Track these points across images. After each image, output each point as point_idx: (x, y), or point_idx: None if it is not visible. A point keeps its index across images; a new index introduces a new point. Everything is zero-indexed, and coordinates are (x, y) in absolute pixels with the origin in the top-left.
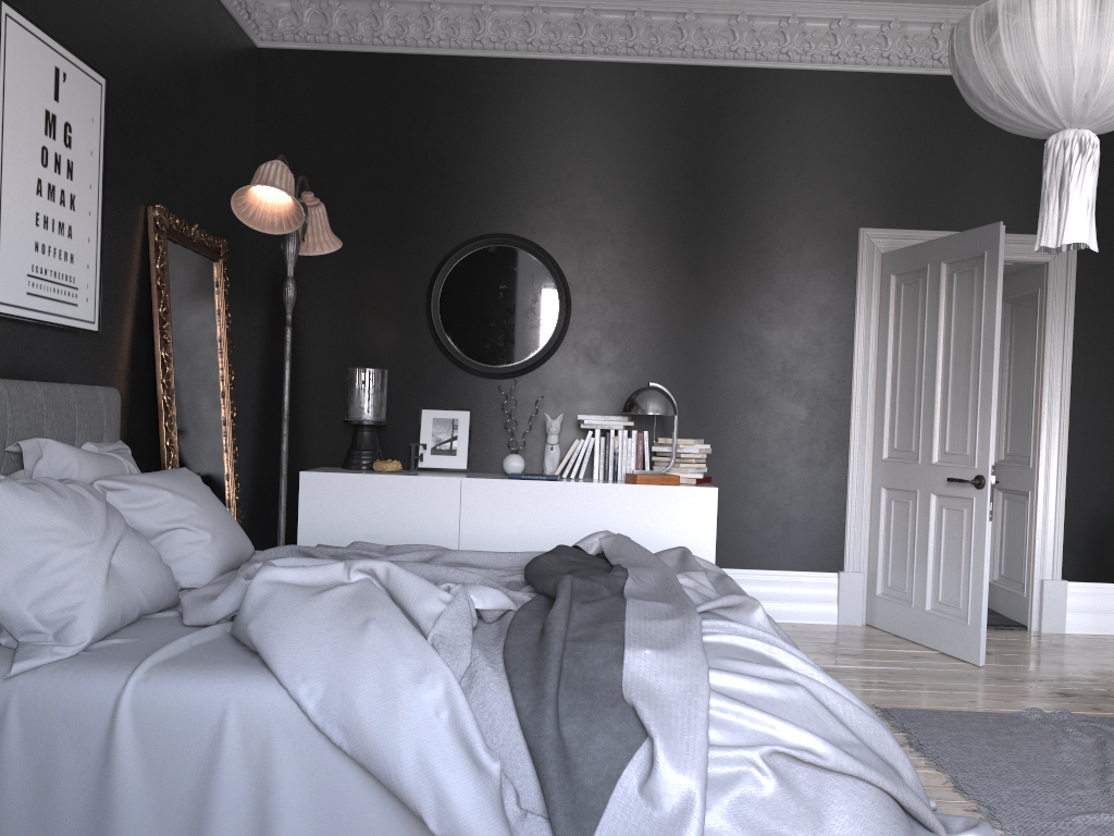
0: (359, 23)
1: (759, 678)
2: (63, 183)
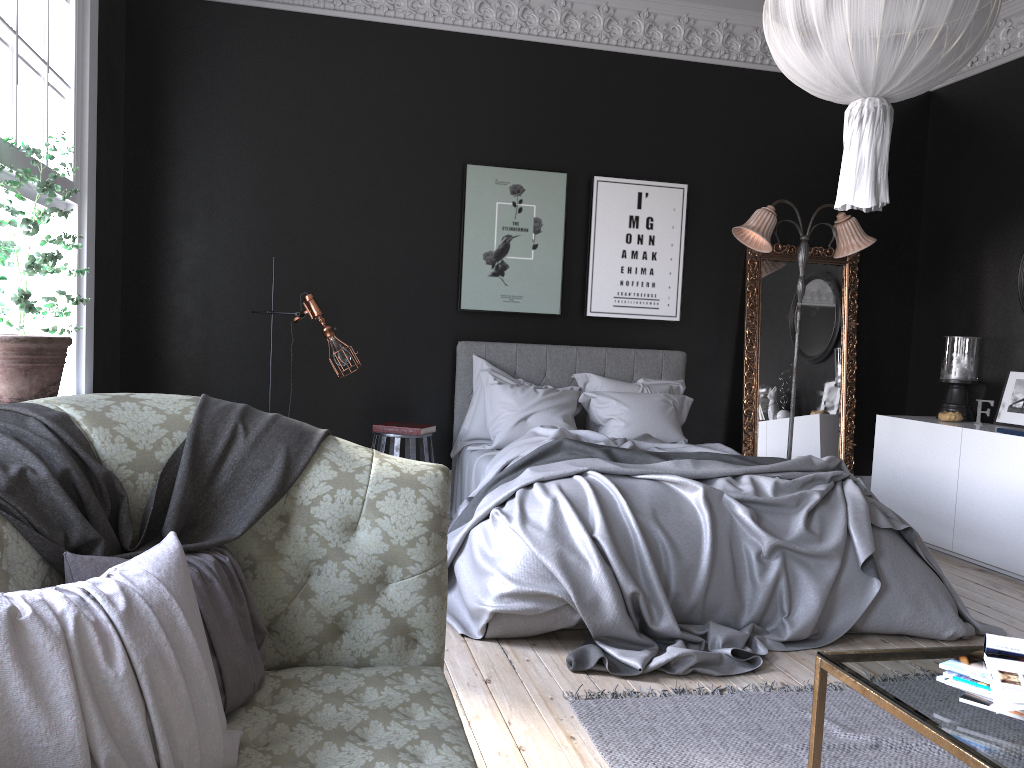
0: (984, 46)
1: (543, 491)
2: (645, 248)
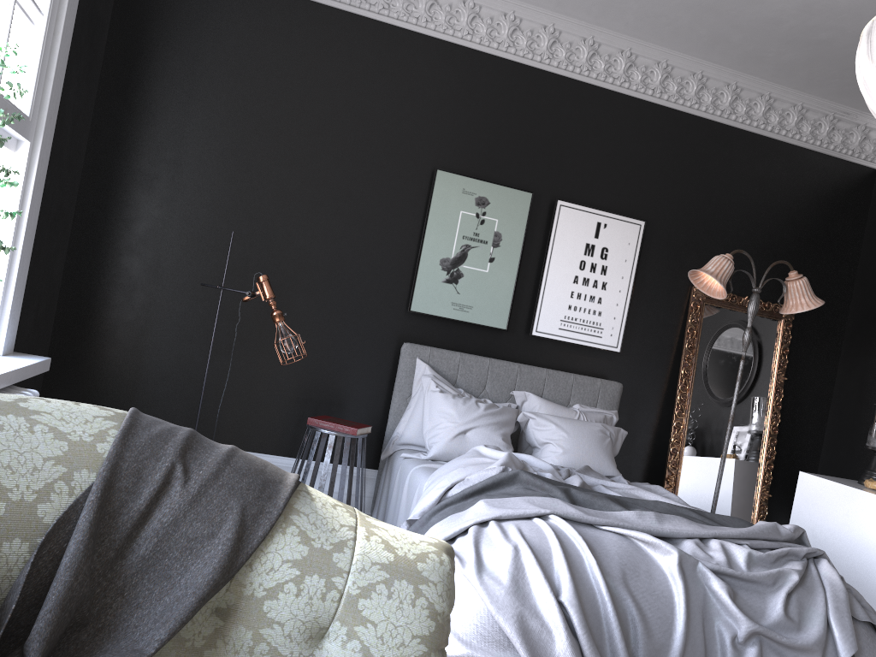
0: None
1: (501, 533)
2: (597, 277)
